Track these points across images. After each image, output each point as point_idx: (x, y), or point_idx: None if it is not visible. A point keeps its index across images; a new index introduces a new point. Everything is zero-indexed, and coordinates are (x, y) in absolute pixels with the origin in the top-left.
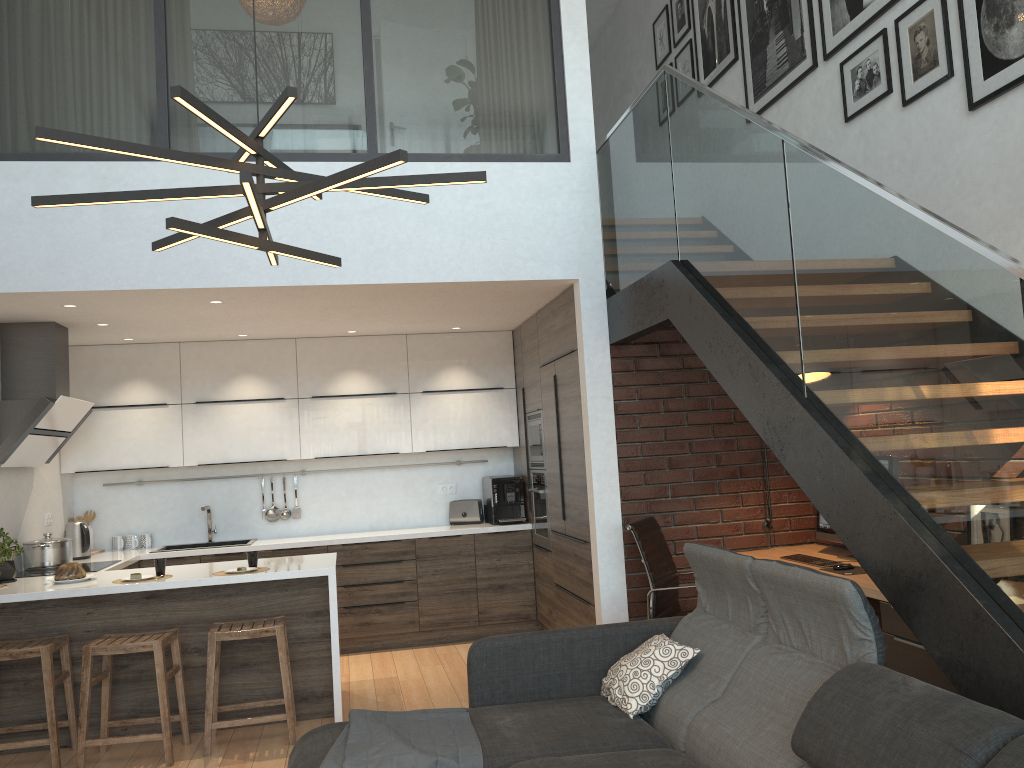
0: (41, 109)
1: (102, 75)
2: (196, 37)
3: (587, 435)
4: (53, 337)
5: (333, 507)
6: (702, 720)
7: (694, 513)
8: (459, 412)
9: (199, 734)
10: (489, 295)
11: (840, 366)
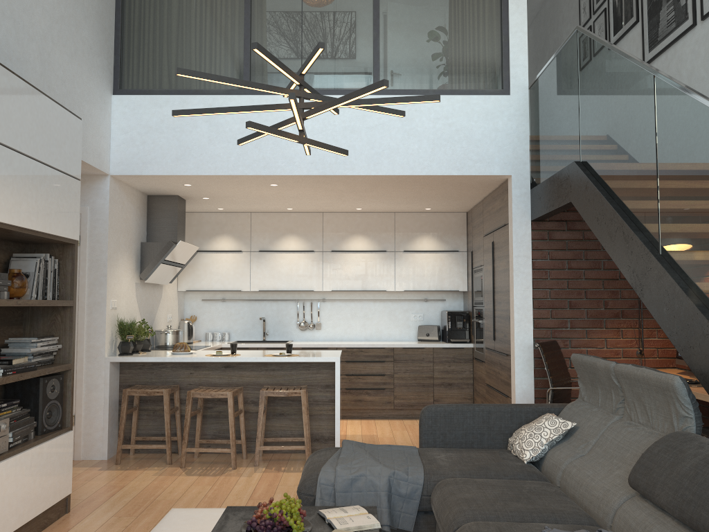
0: (176, 63)
1: (212, 41)
2: (269, 16)
3: (512, 282)
4: (177, 205)
5: (342, 324)
6: (572, 466)
7: (586, 340)
8: (427, 266)
9: (252, 454)
10: (450, 185)
11: (684, 232)
